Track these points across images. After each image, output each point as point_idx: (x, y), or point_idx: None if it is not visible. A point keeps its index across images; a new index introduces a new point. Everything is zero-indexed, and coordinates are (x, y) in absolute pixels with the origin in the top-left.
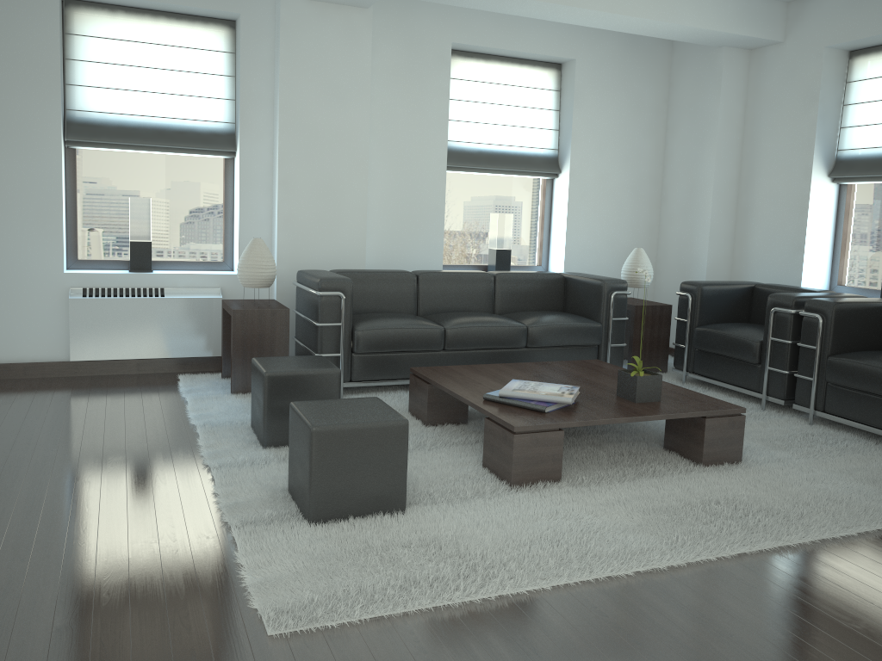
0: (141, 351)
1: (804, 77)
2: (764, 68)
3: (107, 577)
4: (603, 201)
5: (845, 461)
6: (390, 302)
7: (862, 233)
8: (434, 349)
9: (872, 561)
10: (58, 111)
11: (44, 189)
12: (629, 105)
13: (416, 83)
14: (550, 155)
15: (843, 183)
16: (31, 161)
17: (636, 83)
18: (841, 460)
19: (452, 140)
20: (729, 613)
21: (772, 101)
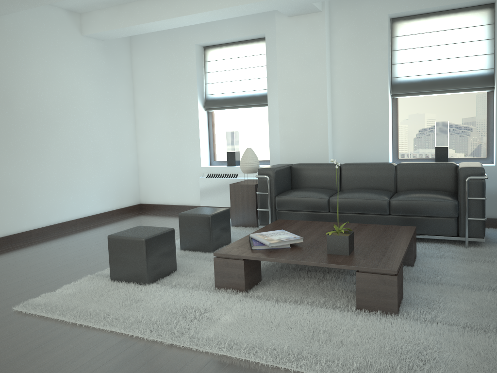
0: (226, 203)
1: None
2: None
3: (36, 280)
4: None
5: None
6: (322, 182)
7: None
8: (321, 210)
9: None
10: (196, 96)
11: (193, 131)
12: None
13: (364, 46)
14: (486, 73)
15: None
16: (188, 119)
17: None
18: None
19: (401, 76)
20: None
21: None
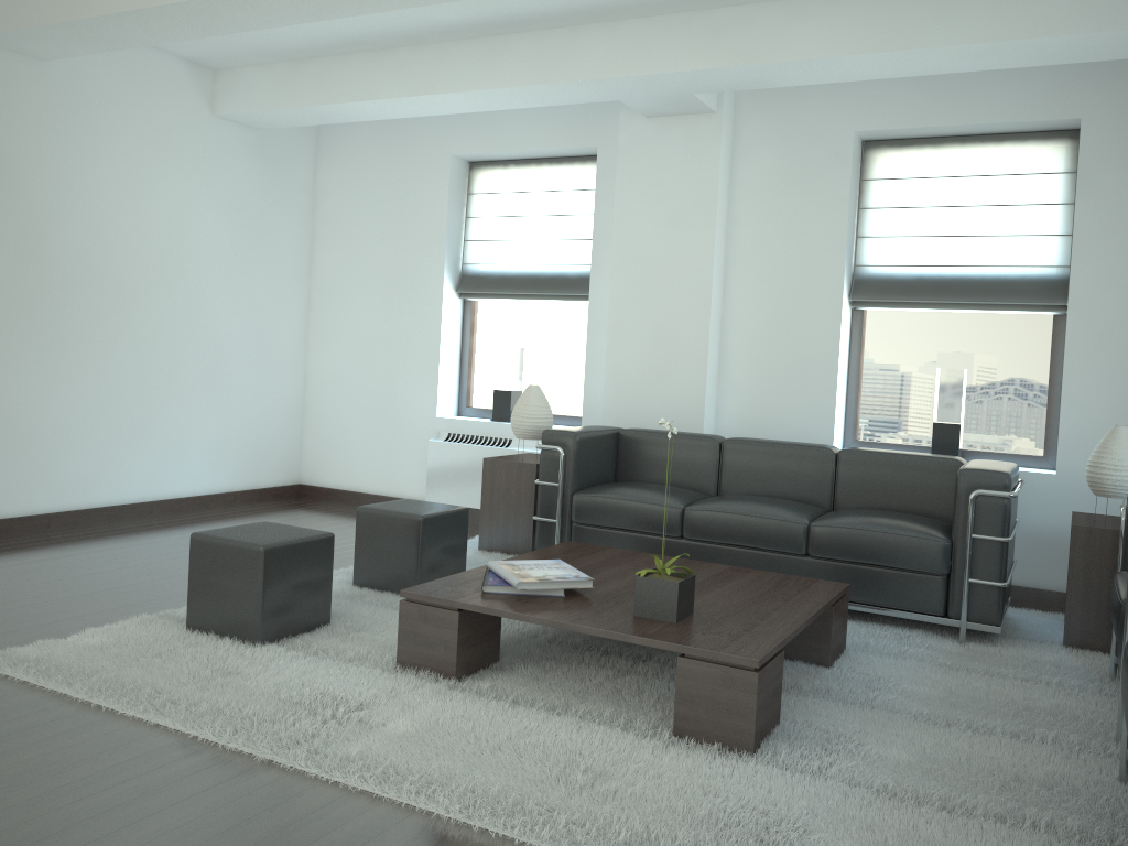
0: (479, 501)
1: None
2: None
3: (34, 614)
4: None
5: (950, 825)
6: (681, 473)
7: None
8: (665, 533)
9: None
10: (442, 266)
11: (428, 338)
12: None
13: (799, 194)
14: (1053, 276)
15: None
16: (421, 312)
17: None
18: (936, 816)
19: (874, 265)
20: (175, 805)
21: None
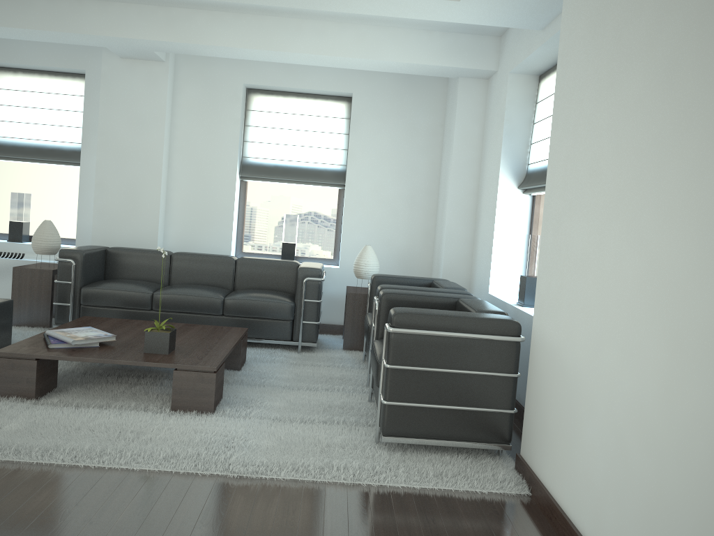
0: (1, 294)
1: (501, 100)
2: (491, 94)
3: None
4: (378, 208)
5: (305, 428)
6: (147, 273)
7: None
8: (142, 308)
9: (89, 486)
10: None
11: None
12: (404, 129)
13: (213, 114)
14: (339, 169)
15: (531, 194)
16: None
17: (411, 110)
18: (299, 425)
19: (252, 157)
20: None
21: (491, 122)
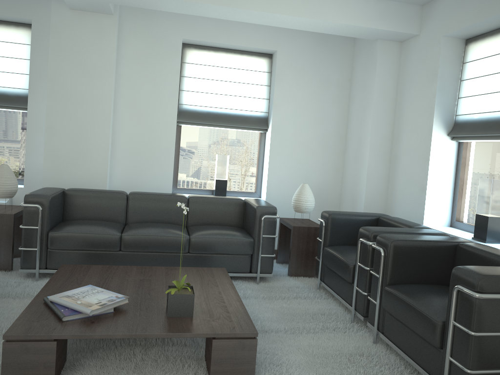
0: None
1: (430, 60)
2: (408, 54)
3: None
4: (298, 149)
5: None
6: (105, 213)
7: (473, 181)
8: (111, 249)
9: None
10: None
11: None
12: (319, 82)
13: (155, 65)
14: (262, 116)
15: (460, 141)
16: None
17: (325, 67)
18: None
19: (188, 104)
20: None
21: (412, 78)
